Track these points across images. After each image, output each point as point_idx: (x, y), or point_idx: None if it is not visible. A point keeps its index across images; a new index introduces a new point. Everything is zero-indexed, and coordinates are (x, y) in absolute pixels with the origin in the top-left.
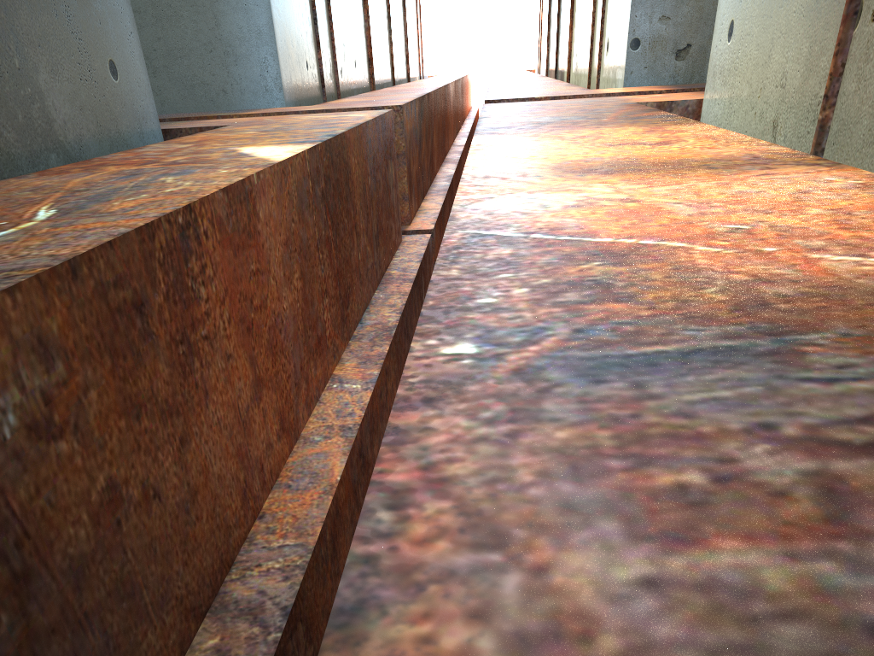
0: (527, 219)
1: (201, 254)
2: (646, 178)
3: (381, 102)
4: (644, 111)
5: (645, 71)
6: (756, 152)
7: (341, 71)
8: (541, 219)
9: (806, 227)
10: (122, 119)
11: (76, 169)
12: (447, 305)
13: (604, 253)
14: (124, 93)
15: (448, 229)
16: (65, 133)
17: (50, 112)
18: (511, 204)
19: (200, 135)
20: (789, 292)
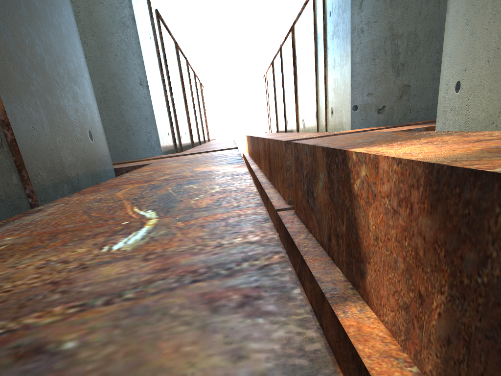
0: None
1: None
2: None
3: (219, 147)
4: (415, 132)
5: (362, 121)
6: None
7: (181, 137)
8: None
9: None
10: (96, 163)
11: (102, 189)
12: None
13: None
14: (96, 148)
15: None
16: (70, 172)
17: (63, 159)
18: None
19: (145, 168)
20: None
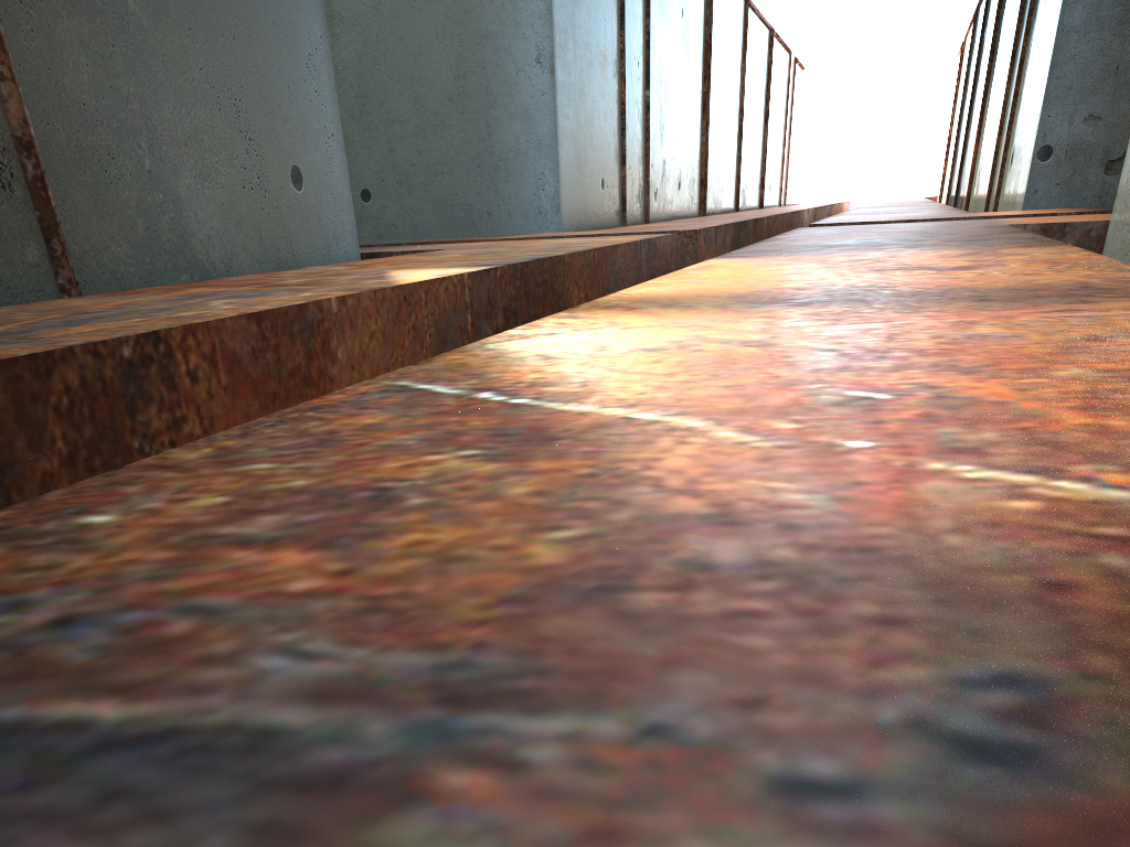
0: (530, 368)
1: (174, 402)
2: (847, 313)
3: (678, 226)
4: (1003, 233)
5: (1057, 189)
6: (1097, 280)
7: (656, 193)
8: (551, 368)
9: (1008, 402)
10: (300, 237)
11: (158, 290)
12: (10, 523)
13: (526, 432)
14: (308, 206)
15: (378, 377)
16: (207, 250)
17: (189, 224)
18: (559, 344)
19: (390, 258)
20: (731, 558)
